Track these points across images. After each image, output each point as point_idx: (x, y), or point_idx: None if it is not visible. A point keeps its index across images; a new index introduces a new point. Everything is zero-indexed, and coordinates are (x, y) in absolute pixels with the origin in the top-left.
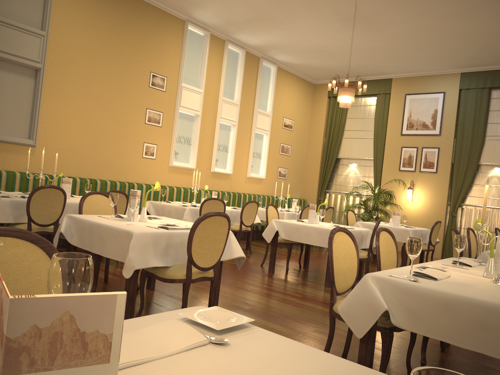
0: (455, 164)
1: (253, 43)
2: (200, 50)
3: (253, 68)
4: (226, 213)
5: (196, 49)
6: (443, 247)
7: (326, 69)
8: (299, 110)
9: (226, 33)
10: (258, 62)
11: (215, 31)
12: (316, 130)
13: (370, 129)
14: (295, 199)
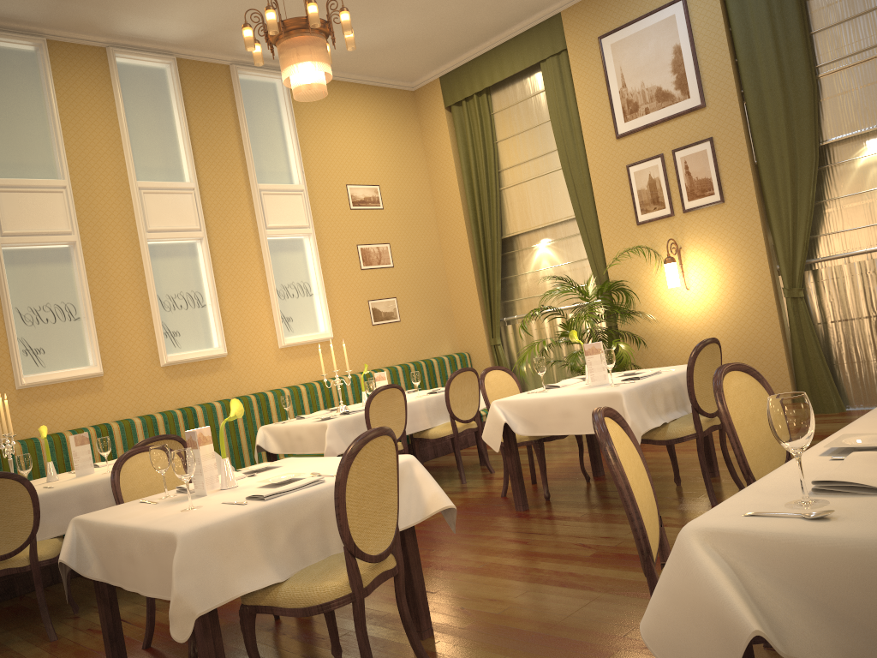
0: (763, 166)
1: (180, 34)
2: (37, 87)
3: (216, 94)
4: (94, 490)
5: (20, 88)
6: (796, 383)
7: (404, 44)
8: (386, 159)
9: (93, 28)
10: (227, 77)
11: (62, 31)
12: (445, 191)
13: (552, 148)
14: (381, 374)
